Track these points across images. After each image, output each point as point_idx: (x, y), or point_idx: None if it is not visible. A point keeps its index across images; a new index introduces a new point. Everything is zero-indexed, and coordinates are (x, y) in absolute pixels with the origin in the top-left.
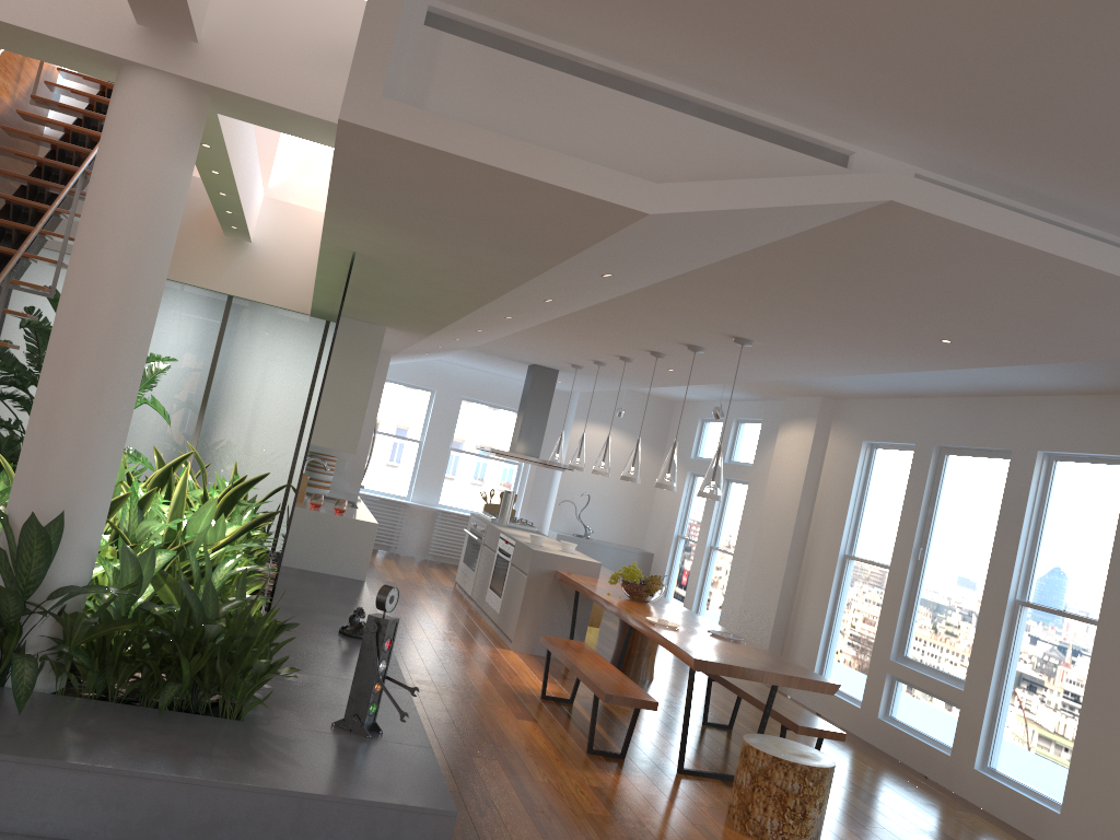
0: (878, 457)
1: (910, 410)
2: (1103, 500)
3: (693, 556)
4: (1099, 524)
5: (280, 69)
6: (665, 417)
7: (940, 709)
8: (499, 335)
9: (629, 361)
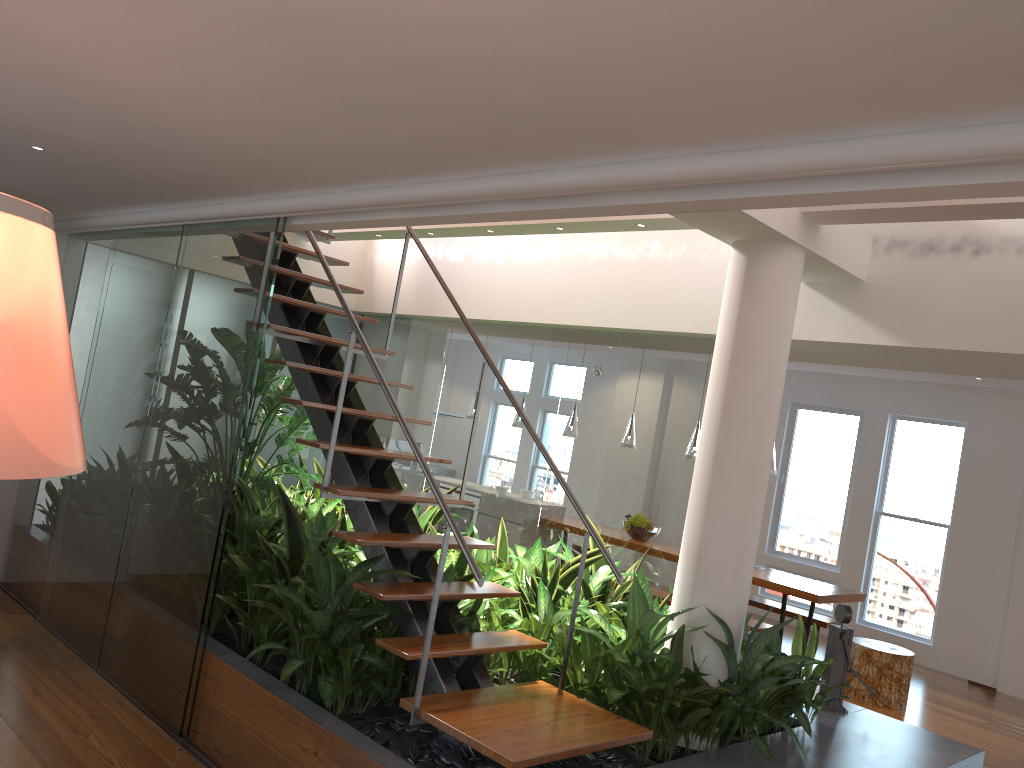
0: None
1: None
2: (939, 447)
3: None
4: (937, 463)
5: (847, 242)
6: None
7: None
8: None
9: None
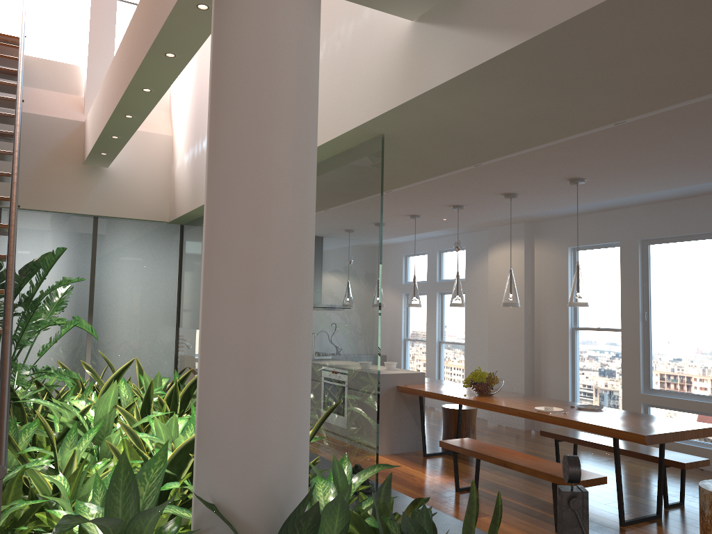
0: (581, 256)
1: (608, 219)
2: None
3: (426, 350)
4: None
5: None
6: None
7: (696, 420)
8: None
9: (419, 217)
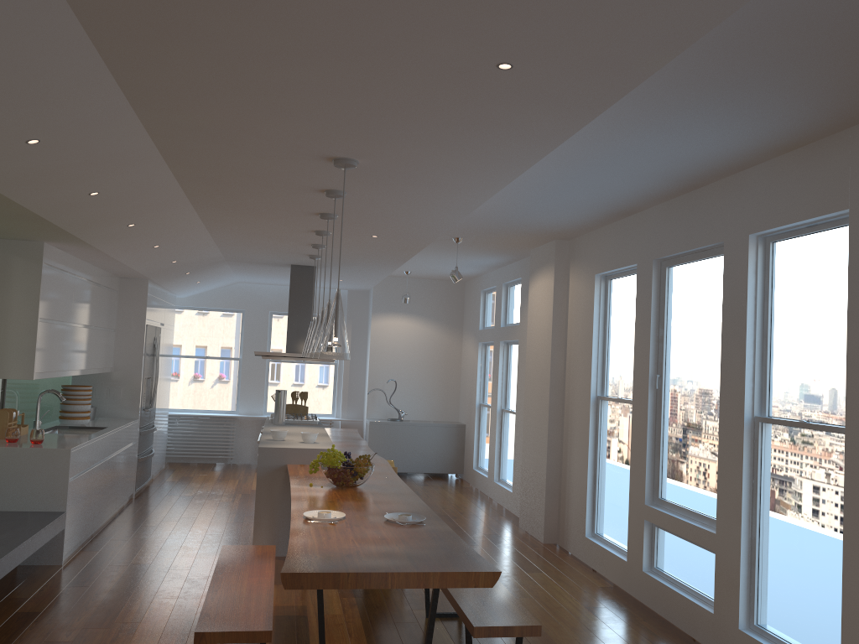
0: (613, 288)
1: (628, 230)
2: (830, 275)
3: (490, 421)
4: (831, 305)
5: None
6: (458, 297)
7: (699, 556)
8: (195, 233)
9: (325, 234)
